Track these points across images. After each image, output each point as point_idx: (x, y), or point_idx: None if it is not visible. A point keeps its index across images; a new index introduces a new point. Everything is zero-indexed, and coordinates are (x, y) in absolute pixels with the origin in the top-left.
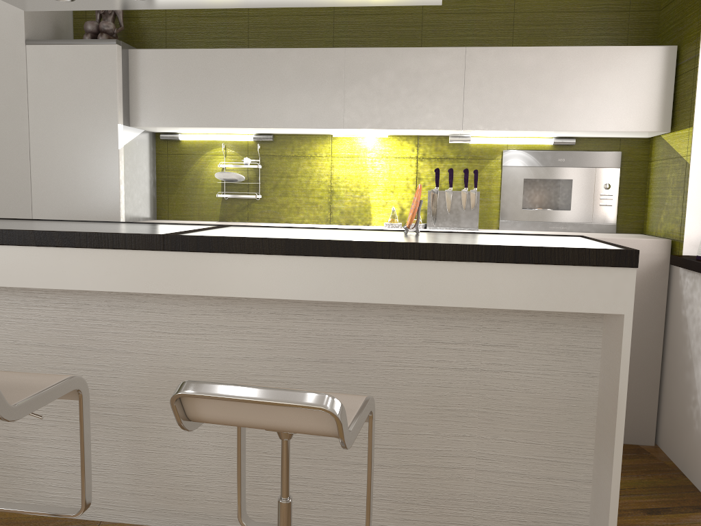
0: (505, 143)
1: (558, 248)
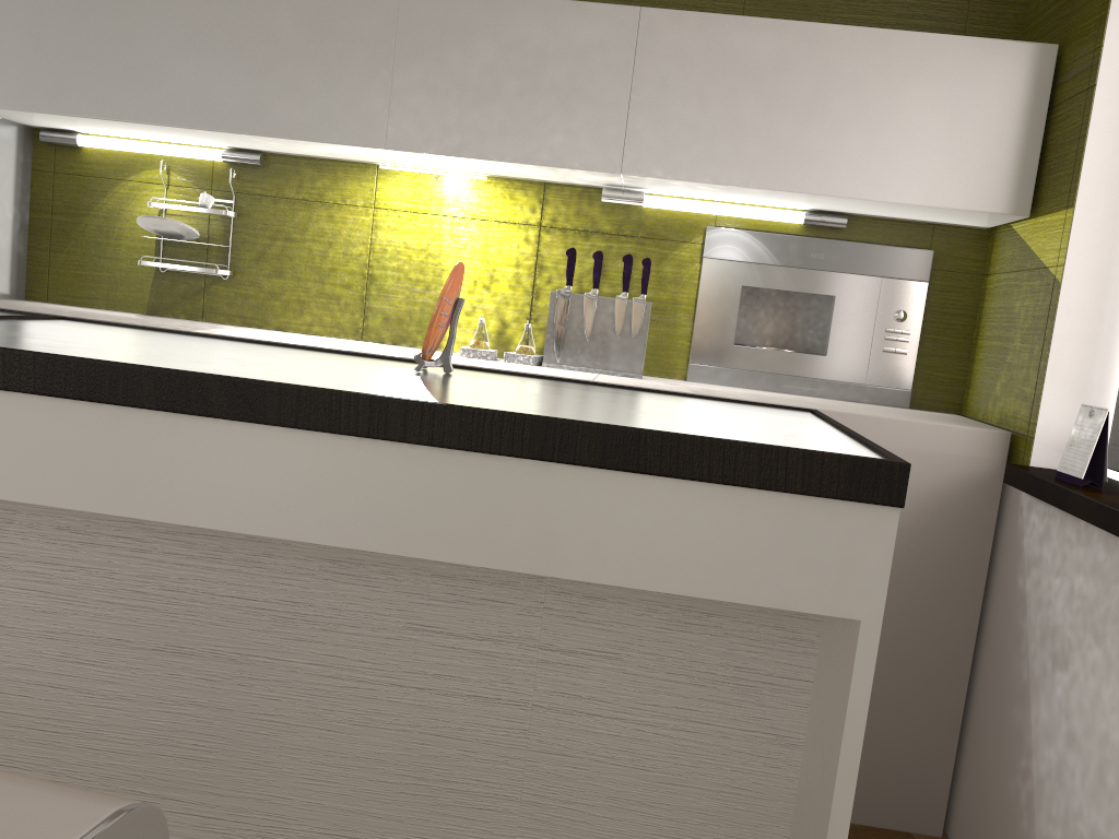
0: (712, 213)
1: (713, 442)
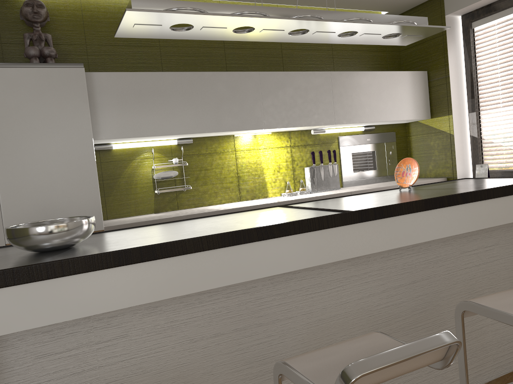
0: (340, 132)
1: None
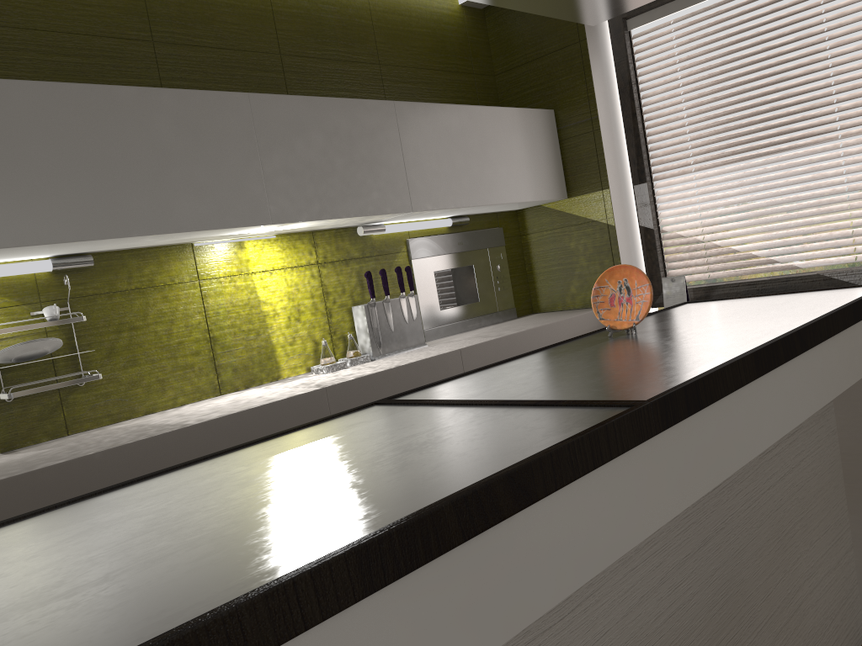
0: (410, 229)
1: None
